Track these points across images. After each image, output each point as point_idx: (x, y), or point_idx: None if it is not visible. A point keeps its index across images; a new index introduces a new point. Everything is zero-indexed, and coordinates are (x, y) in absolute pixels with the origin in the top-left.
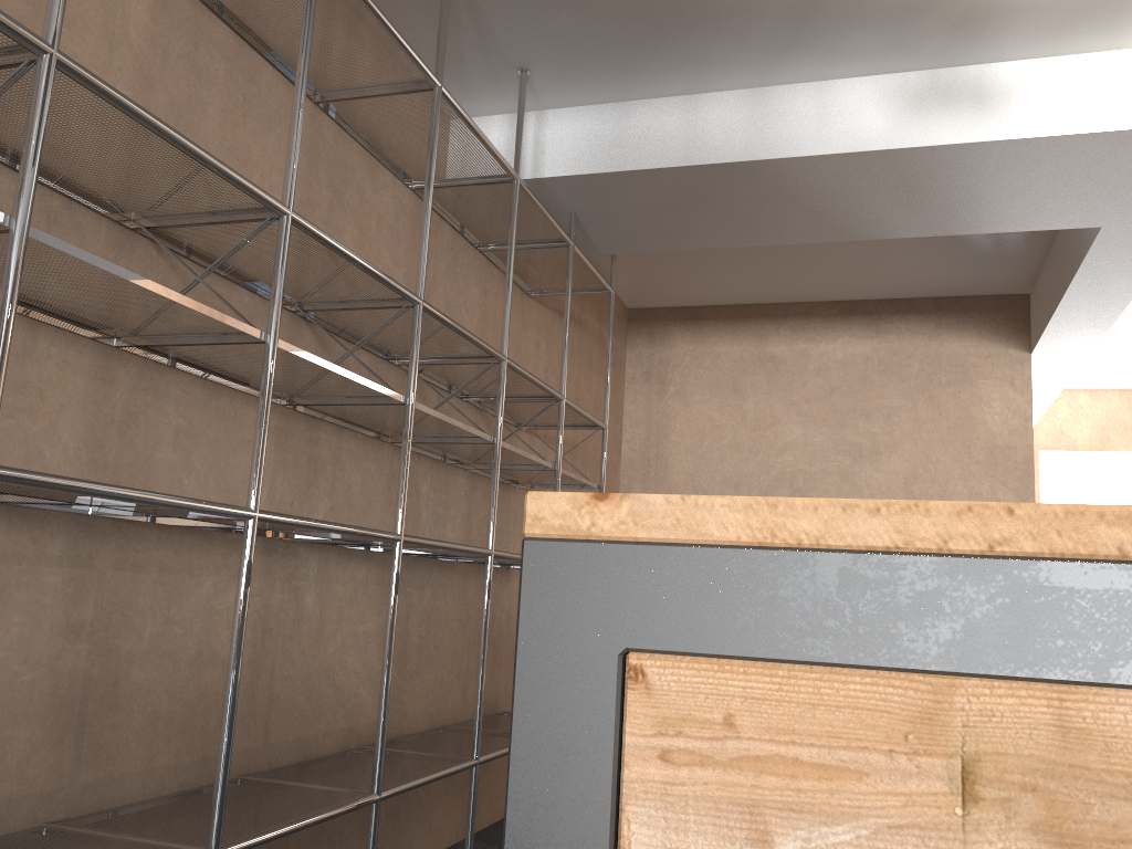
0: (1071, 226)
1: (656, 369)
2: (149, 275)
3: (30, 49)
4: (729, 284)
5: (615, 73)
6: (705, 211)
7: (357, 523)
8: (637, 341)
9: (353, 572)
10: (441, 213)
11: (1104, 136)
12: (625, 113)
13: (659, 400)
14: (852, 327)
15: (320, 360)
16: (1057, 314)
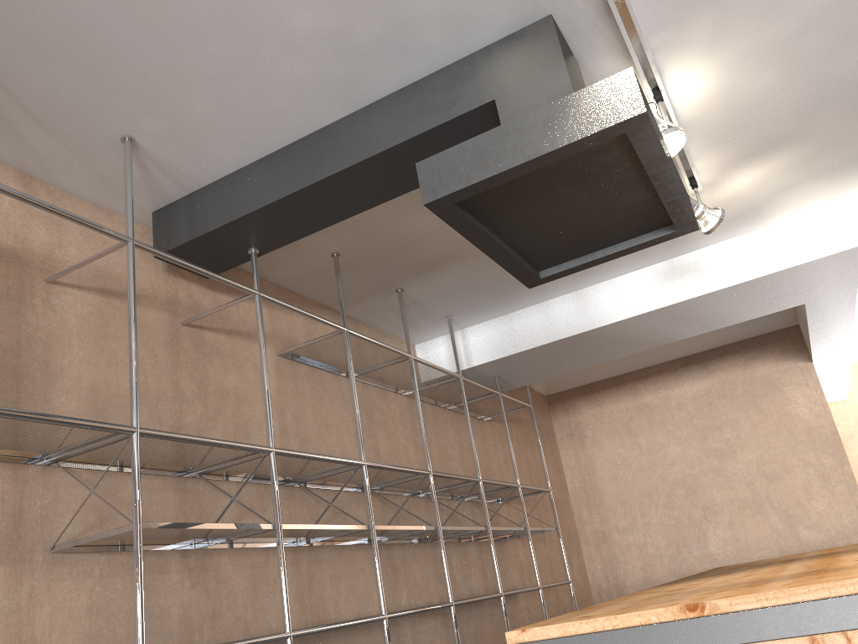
0: (786, 307)
1: (574, 430)
2: (302, 504)
3: (266, 452)
4: (604, 368)
5: (497, 305)
6: (570, 355)
7: (424, 595)
8: (557, 415)
9: (428, 624)
10: (423, 400)
11: (774, 274)
12: (509, 320)
13: (582, 450)
14: (692, 373)
15: (393, 526)
16: (812, 342)
